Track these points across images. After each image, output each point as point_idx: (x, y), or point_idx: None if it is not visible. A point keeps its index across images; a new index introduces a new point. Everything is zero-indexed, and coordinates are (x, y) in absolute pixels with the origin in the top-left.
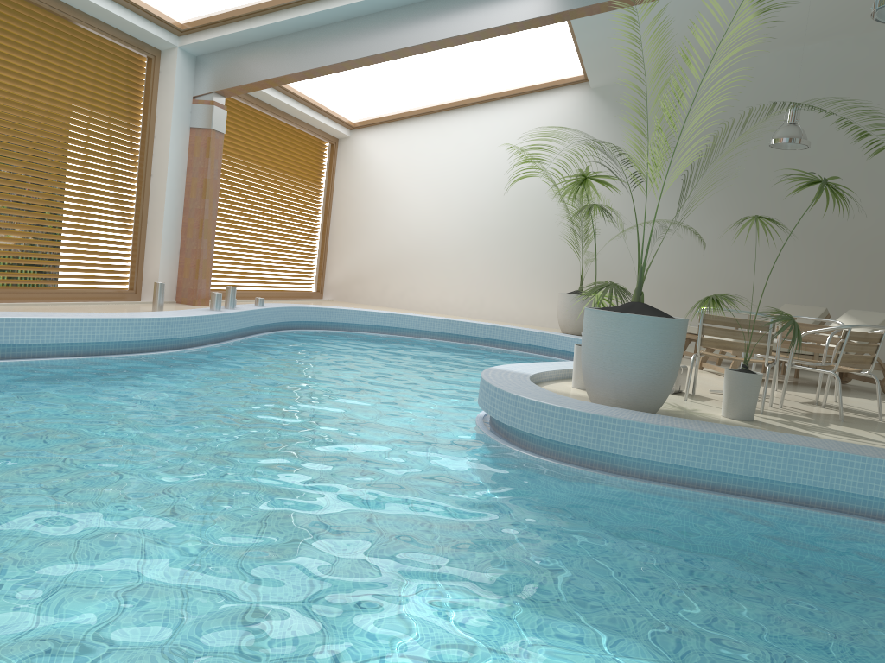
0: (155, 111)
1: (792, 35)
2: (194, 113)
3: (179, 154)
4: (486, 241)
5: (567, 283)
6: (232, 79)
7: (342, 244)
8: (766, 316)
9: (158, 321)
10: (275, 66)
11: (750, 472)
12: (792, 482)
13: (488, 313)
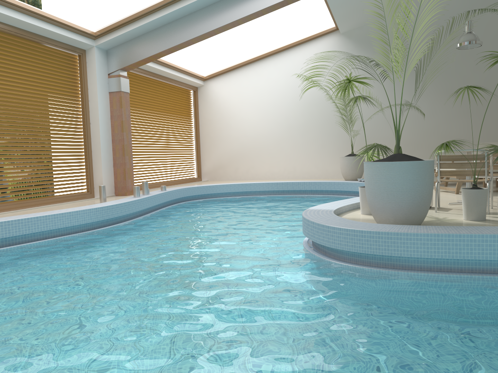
0: (87, 86)
1: None
2: (109, 83)
3: (104, 108)
4: (291, 133)
5: (343, 150)
6: (128, 60)
7: (208, 147)
8: (481, 150)
9: (102, 209)
10: (152, 48)
11: (497, 257)
12: None
13: (299, 175)
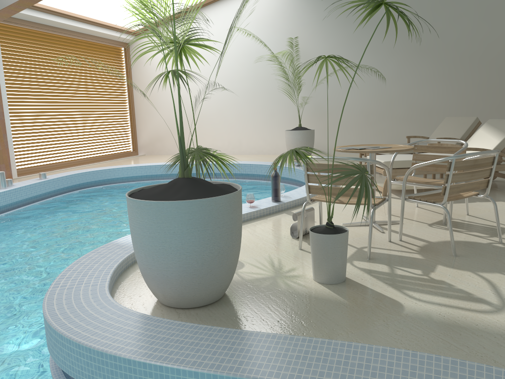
0: None
1: None
2: None
3: None
4: (236, 99)
5: (295, 121)
6: None
7: (144, 116)
8: (361, 160)
9: None
10: None
11: None
12: None
13: (245, 150)
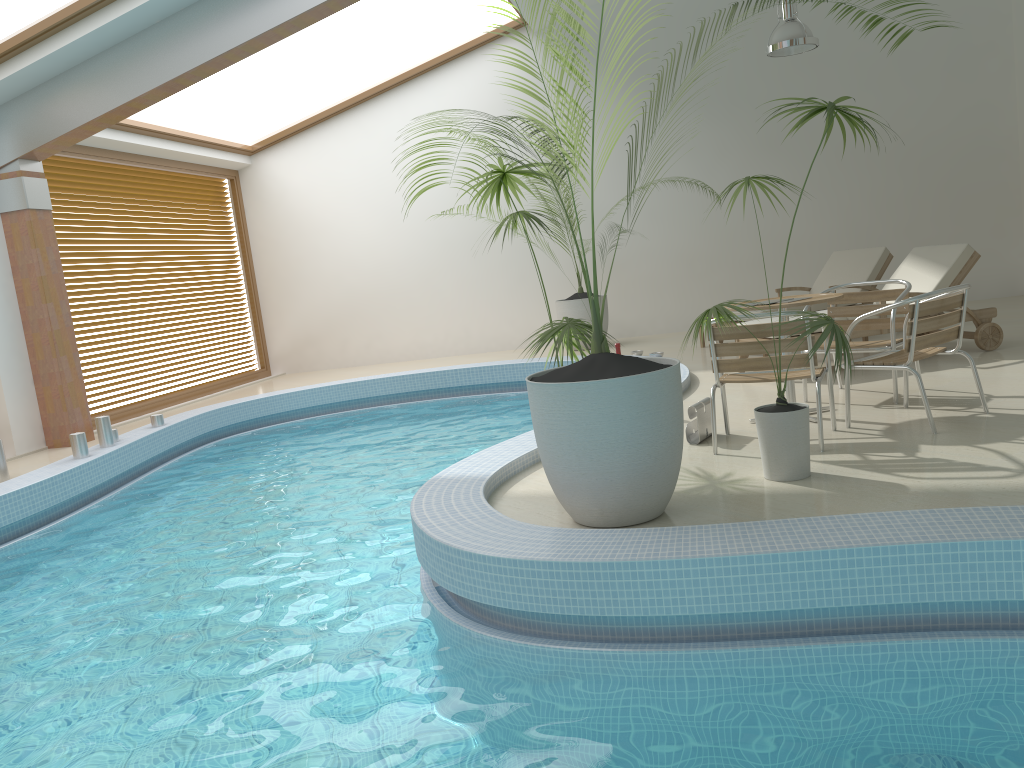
0: None
1: None
2: None
3: None
4: (453, 256)
5: (565, 285)
6: (36, 136)
7: (278, 302)
8: (797, 314)
9: None
10: (87, 104)
11: (812, 602)
12: (878, 603)
13: (478, 345)
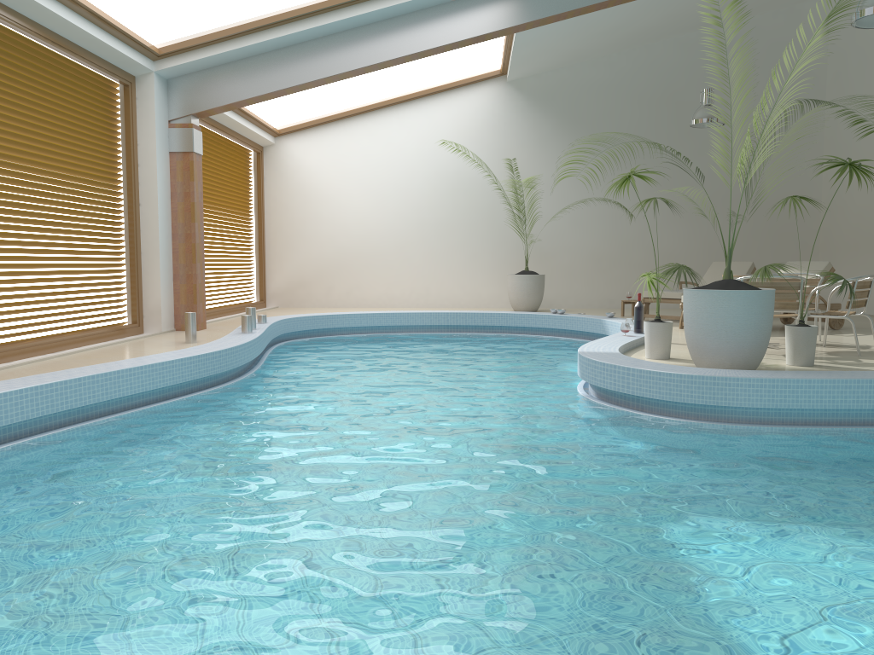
0: (137, 139)
1: (683, 25)
2: (172, 137)
3: (164, 180)
4: (424, 233)
5: (506, 265)
6: (210, 101)
7: (280, 251)
8: (798, 277)
9: (231, 351)
10: (255, 84)
11: (873, 405)
12: None
13: (435, 301)
